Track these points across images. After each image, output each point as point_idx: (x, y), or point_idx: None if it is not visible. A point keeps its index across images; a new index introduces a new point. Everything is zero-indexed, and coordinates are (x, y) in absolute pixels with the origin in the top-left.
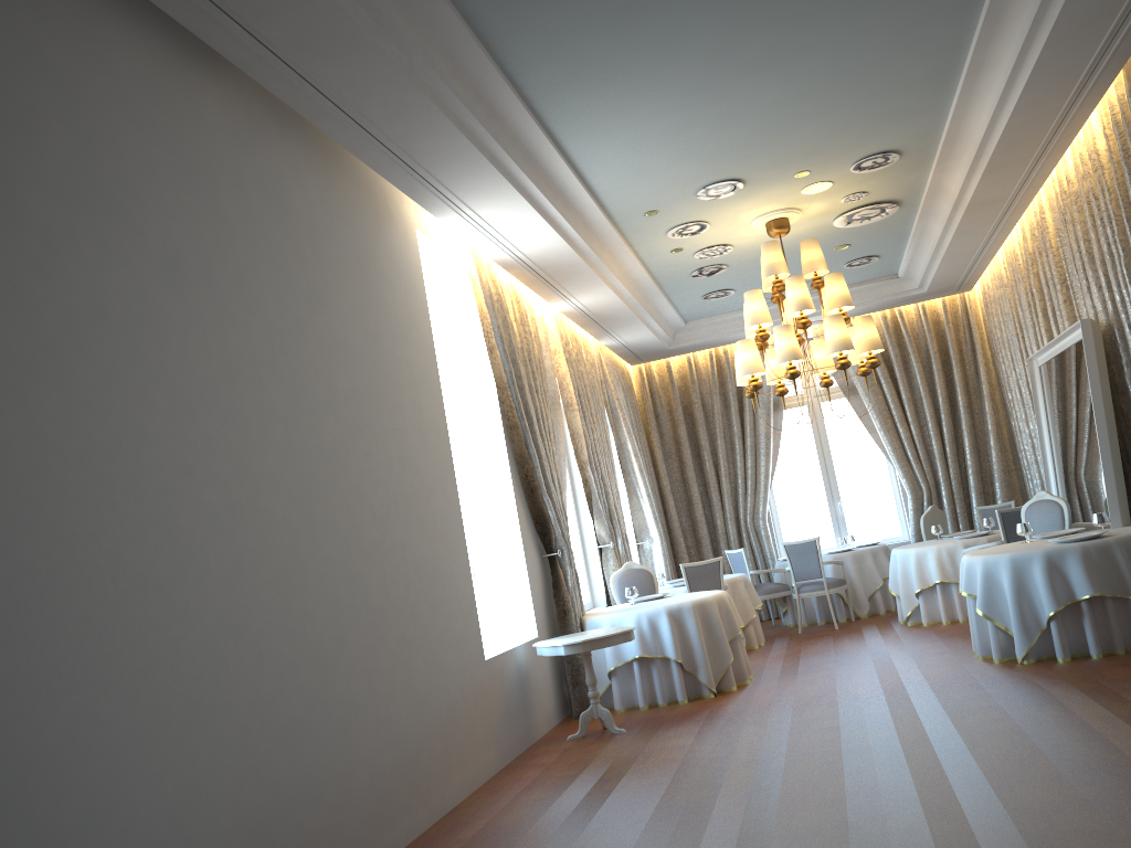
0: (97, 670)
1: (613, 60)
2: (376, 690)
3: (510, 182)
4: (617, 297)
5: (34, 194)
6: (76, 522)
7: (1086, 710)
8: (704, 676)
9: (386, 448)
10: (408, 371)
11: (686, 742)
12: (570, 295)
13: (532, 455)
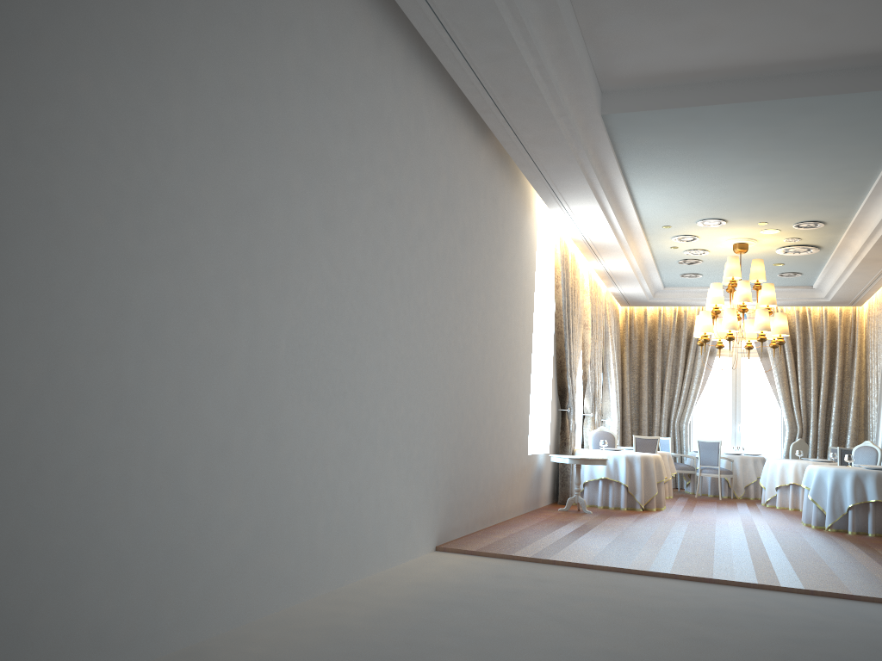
0: (427, 401)
1: (674, 159)
2: (491, 449)
3: (599, 204)
4: (630, 267)
5: (436, 205)
6: (429, 341)
7: (850, 548)
8: (638, 497)
9: (510, 332)
10: (523, 293)
11: (628, 522)
12: (603, 261)
13: (566, 351)
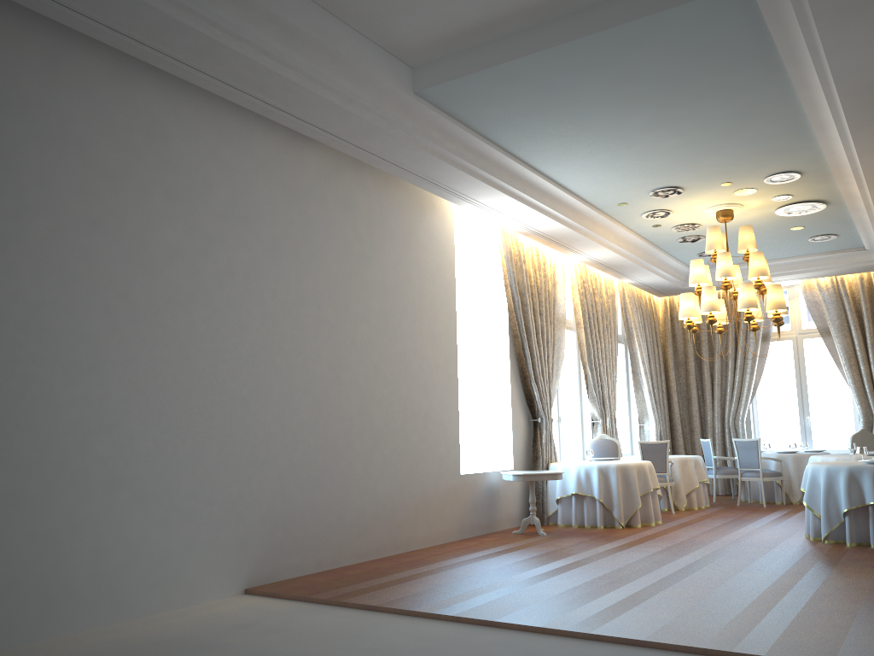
0: (206, 431)
1: (546, 128)
2: (369, 473)
3: (501, 191)
4: (617, 254)
5: (206, 219)
6: (205, 366)
7: (798, 568)
8: (616, 513)
9: (402, 344)
10: (429, 299)
11: (566, 544)
12: (580, 251)
13: (527, 355)
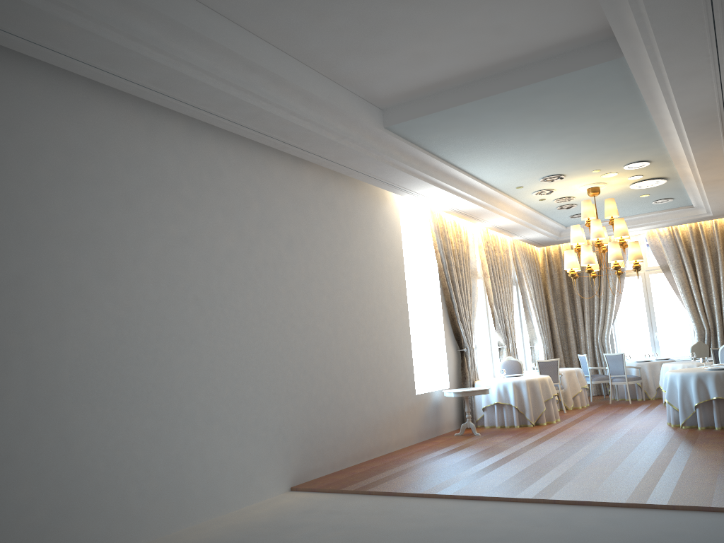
0: (260, 378)
1: (473, 143)
2: (359, 399)
3: (436, 186)
4: (512, 221)
5: (248, 228)
6: (256, 332)
7: (670, 447)
8: (528, 415)
9: (372, 302)
10: (387, 268)
11: (499, 441)
12: (485, 221)
13: (454, 302)
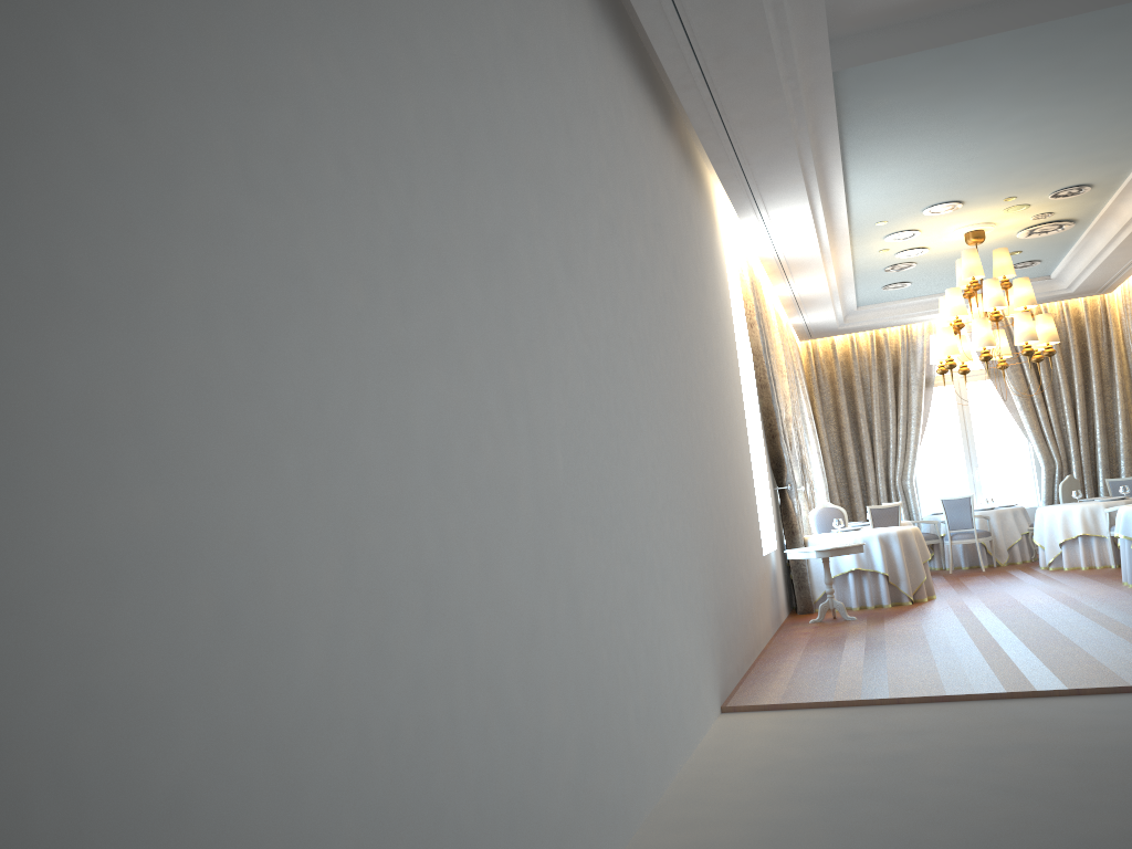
0: (683, 506)
1: (916, 124)
2: (737, 557)
3: (809, 203)
4: (827, 286)
5: (648, 227)
6: (672, 421)
7: None
8: (904, 587)
9: (727, 394)
10: (728, 339)
11: (916, 623)
12: (793, 282)
13: (775, 409)
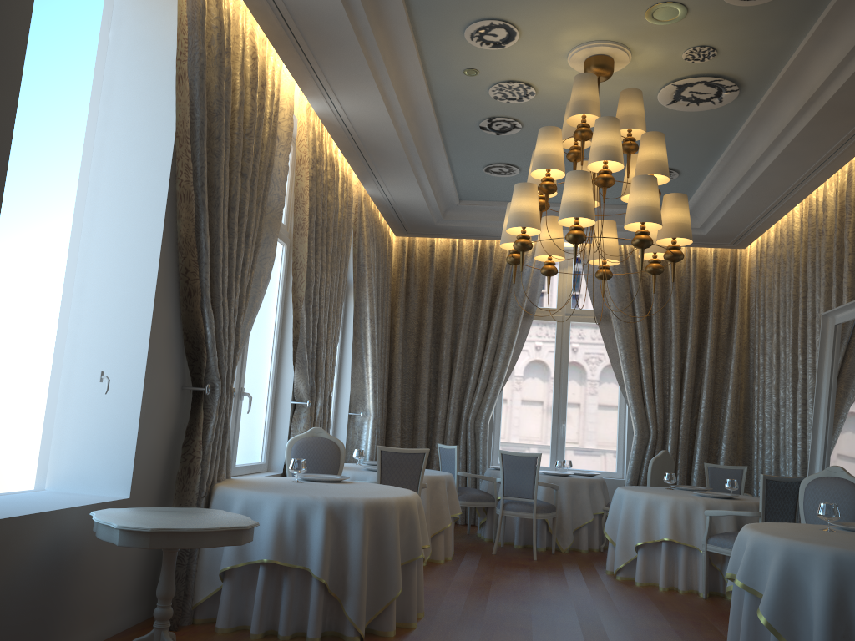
0: None
1: None
2: None
3: None
4: (389, 116)
5: None
6: None
7: None
8: (353, 609)
9: None
10: None
11: None
12: (330, 87)
13: (203, 245)
